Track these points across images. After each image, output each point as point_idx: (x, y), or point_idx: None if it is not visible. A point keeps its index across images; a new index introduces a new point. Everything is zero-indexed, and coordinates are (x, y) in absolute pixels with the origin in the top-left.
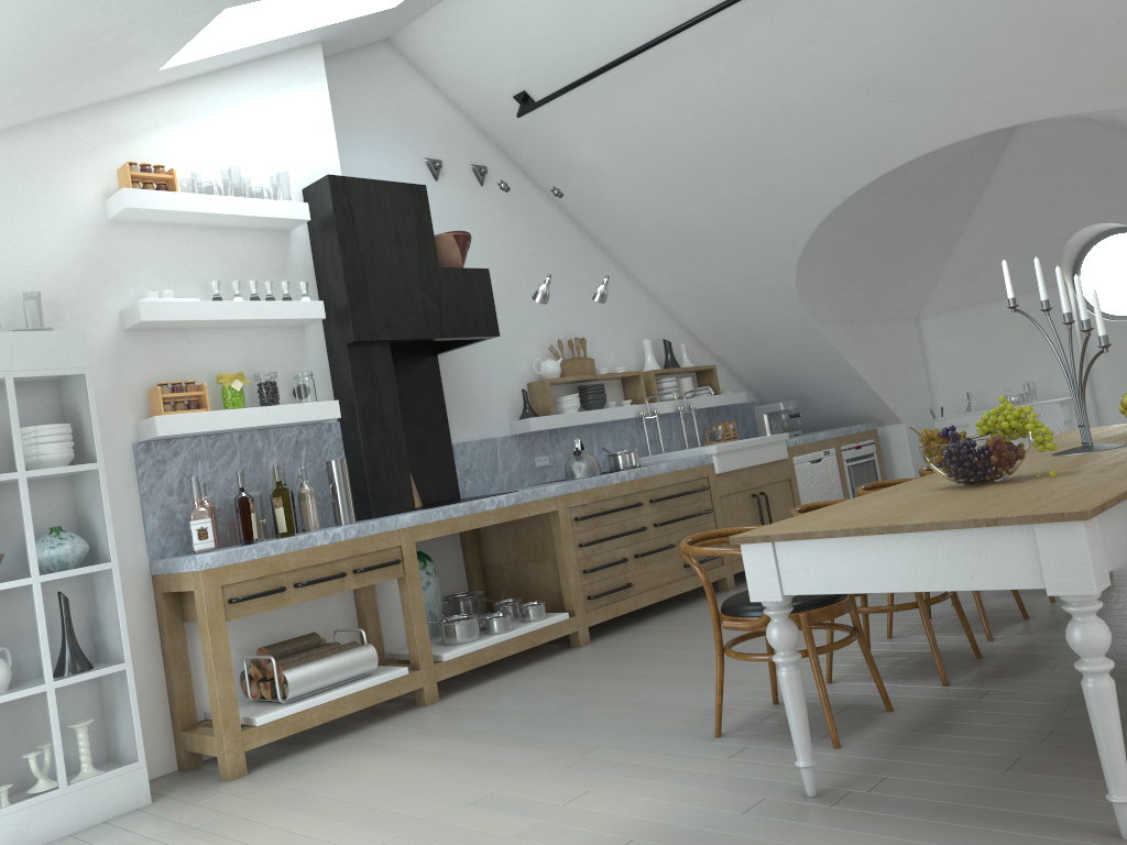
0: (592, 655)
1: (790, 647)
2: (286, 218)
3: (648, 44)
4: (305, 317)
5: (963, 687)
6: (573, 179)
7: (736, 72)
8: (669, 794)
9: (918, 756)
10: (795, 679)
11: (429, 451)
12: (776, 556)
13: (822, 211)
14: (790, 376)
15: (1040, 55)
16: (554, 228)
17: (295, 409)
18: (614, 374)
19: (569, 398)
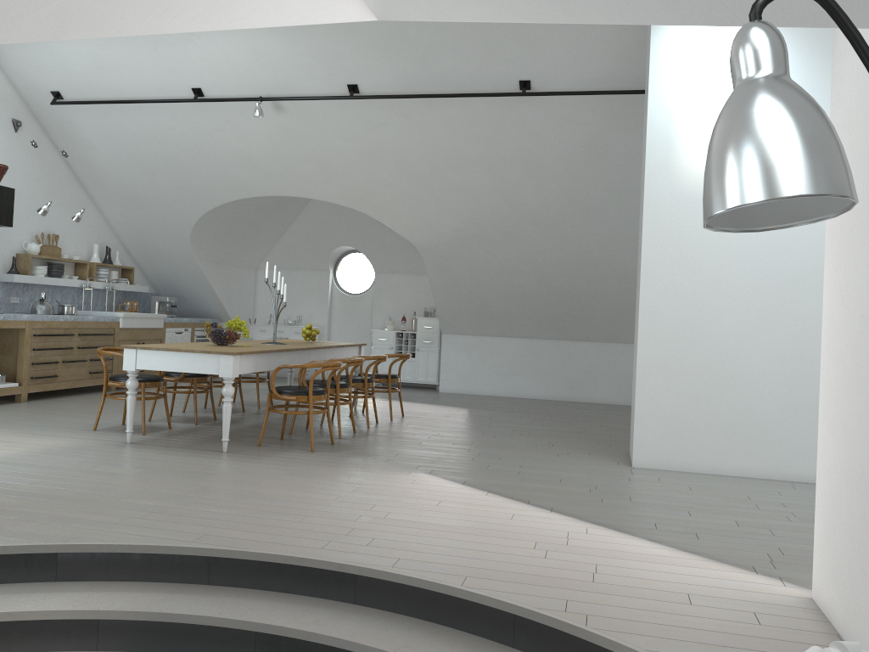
0: (29, 405)
1: (134, 388)
2: None
3: (138, 101)
4: None
5: (203, 425)
6: (75, 144)
7: (181, 128)
8: (71, 441)
9: (173, 437)
10: (133, 400)
11: None
12: (137, 354)
13: (211, 206)
14: (177, 284)
15: (316, 173)
16: (55, 167)
17: None
18: (72, 260)
19: (41, 268)
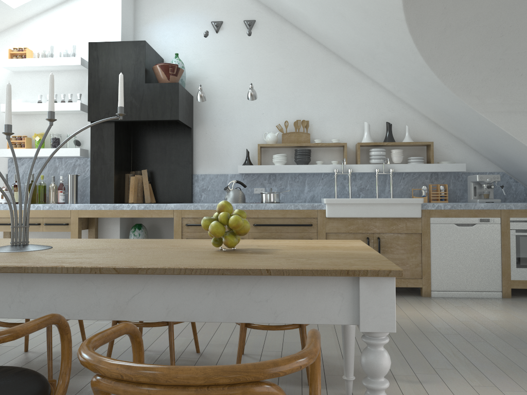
0: None
1: None
2: (69, 65)
3: None
4: (70, 110)
5: None
6: (300, 20)
7: None
8: None
9: None
10: None
11: (176, 176)
12: None
13: (401, 22)
14: (505, 155)
15: None
16: (303, 52)
17: (58, 150)
18: (318, 144)
19: (275, 156)
